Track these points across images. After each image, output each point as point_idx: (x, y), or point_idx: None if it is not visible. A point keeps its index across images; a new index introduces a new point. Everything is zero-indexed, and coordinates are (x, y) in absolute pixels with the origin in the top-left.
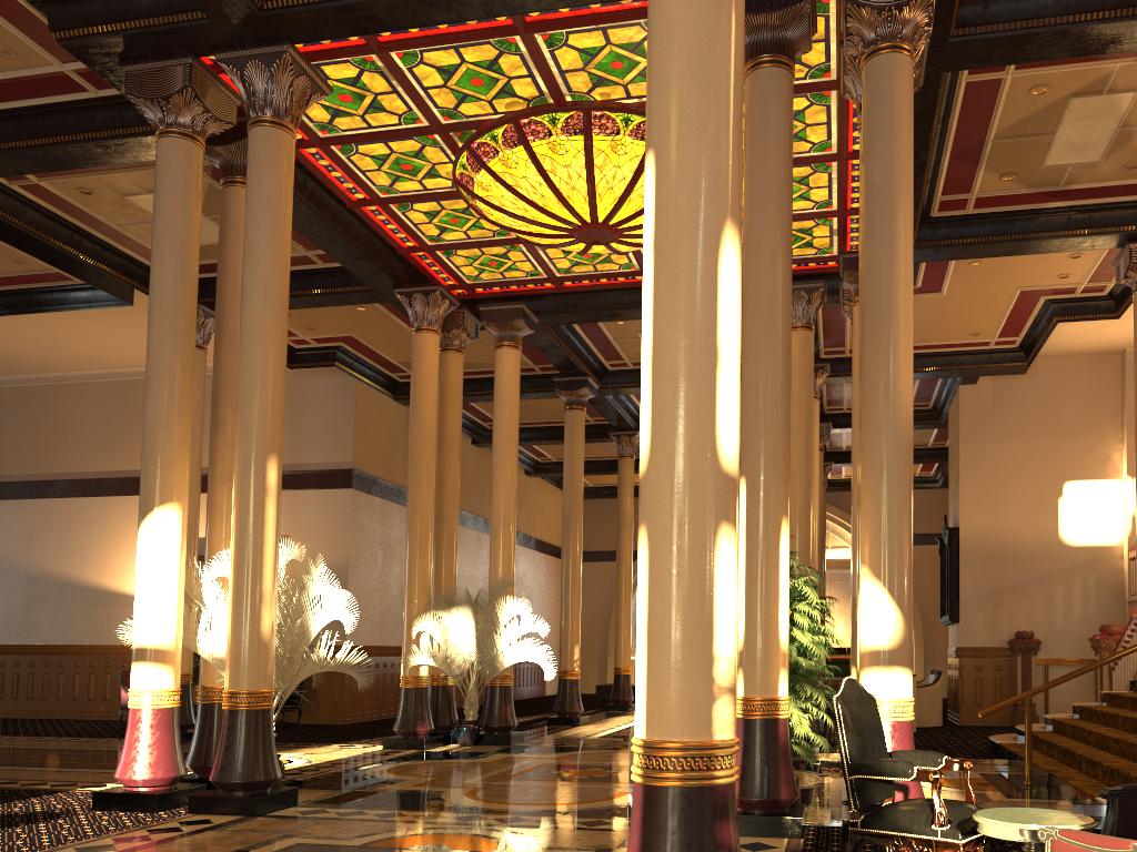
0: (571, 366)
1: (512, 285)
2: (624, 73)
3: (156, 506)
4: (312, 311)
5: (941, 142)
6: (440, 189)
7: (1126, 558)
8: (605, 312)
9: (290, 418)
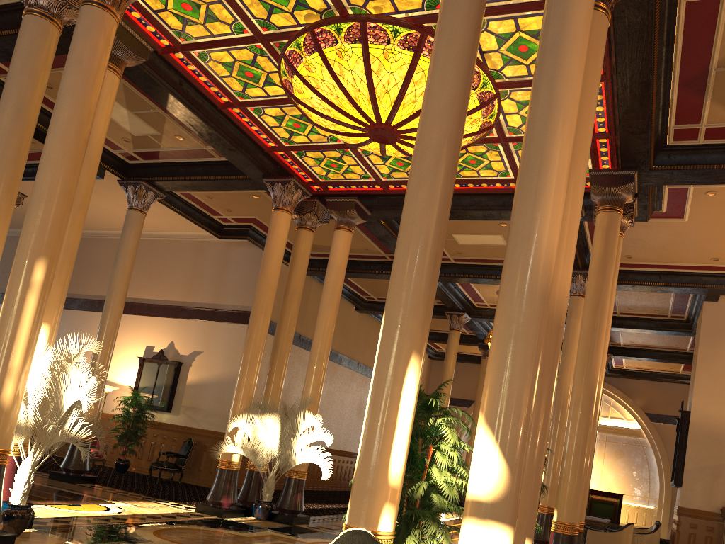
0: None
1: (351, 185)
2: None
3: None
4: (225, 196)
5: (668, 67)
6: (278, 96)
7: None
8: None
9: (218, 273)
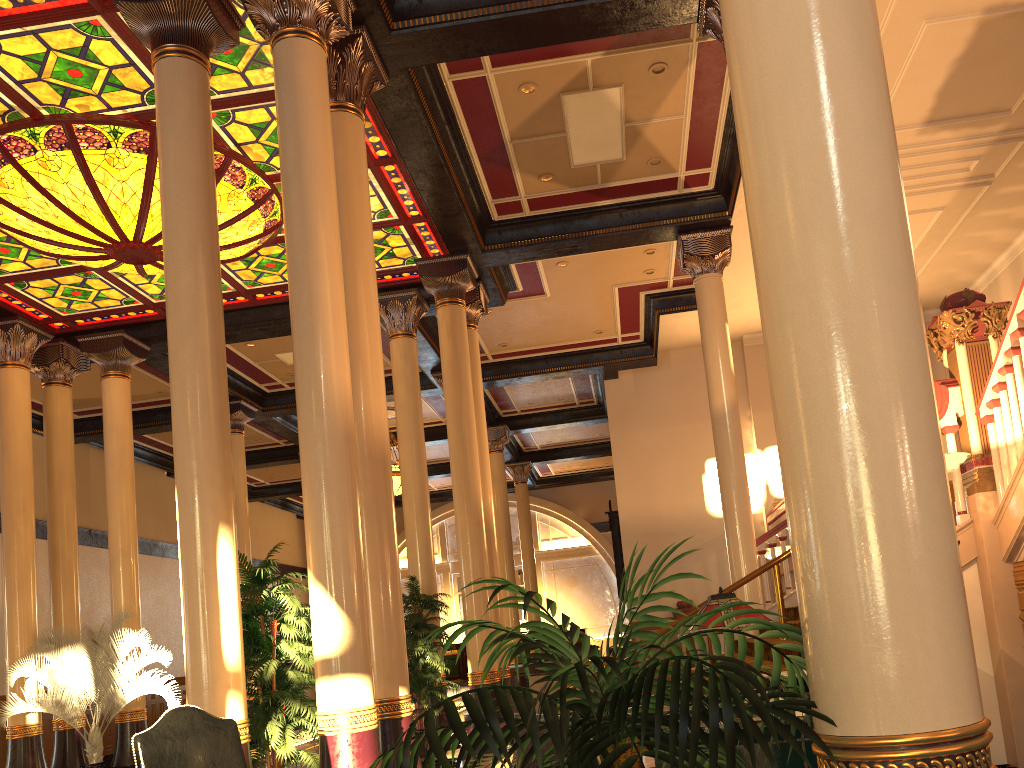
0: None
1: (110, 314)
2: (89, 82)
3: None
4: None
5: (460, 144)
6: None
7: (765, 523)
8: None
9: None
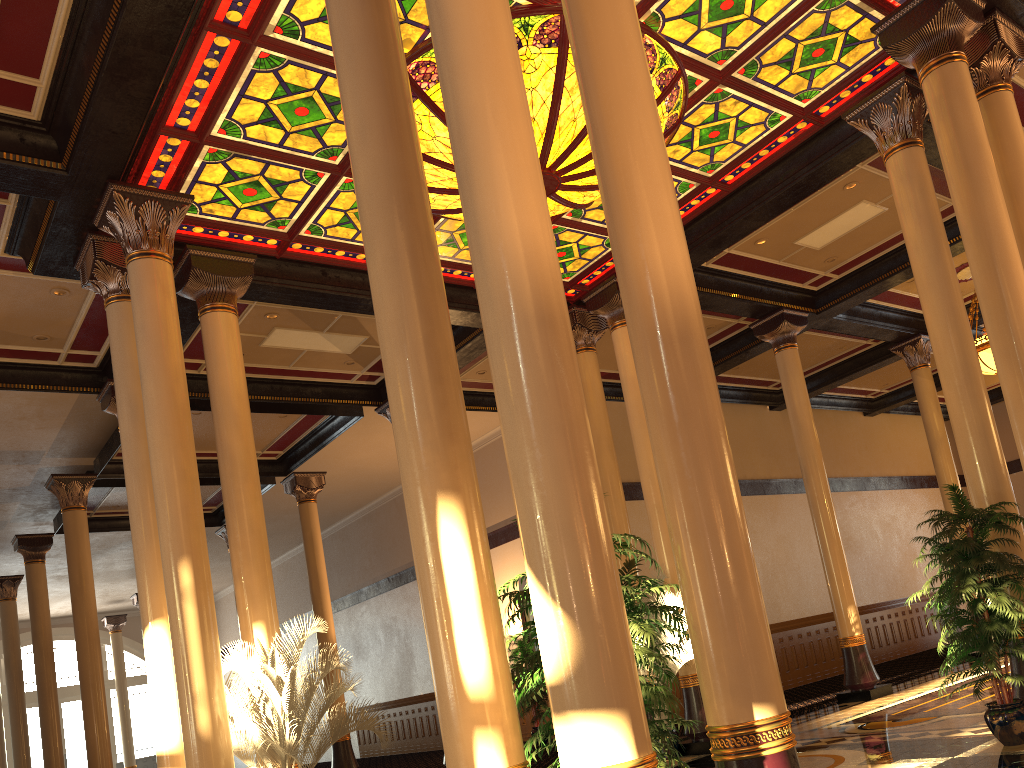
0: (753, 308)
1: (602, 264)
2: None
3: (145, 626)
4: None
5: None
6: None
7: None
8: (704, 244)
9: None
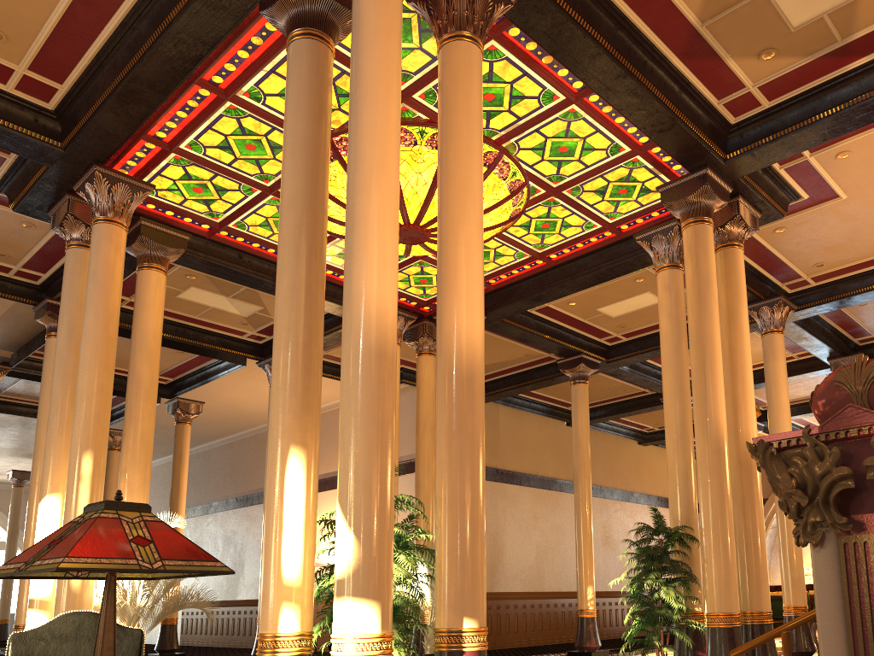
0: (560, 348)
1: None
2: None
3: (42, 497)
4: None
5: (646, 48)
6: None
7: None
8: (529, 297)
9: None
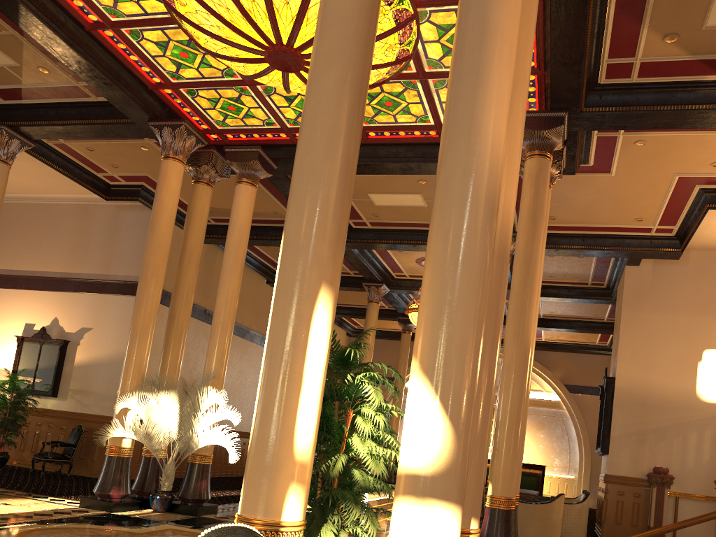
0: None
1: (253, 133)
2: None
3: None
4: (108, 148)
5: None
6: (159, 14)
7: None
8: None
9: (107, 240)
